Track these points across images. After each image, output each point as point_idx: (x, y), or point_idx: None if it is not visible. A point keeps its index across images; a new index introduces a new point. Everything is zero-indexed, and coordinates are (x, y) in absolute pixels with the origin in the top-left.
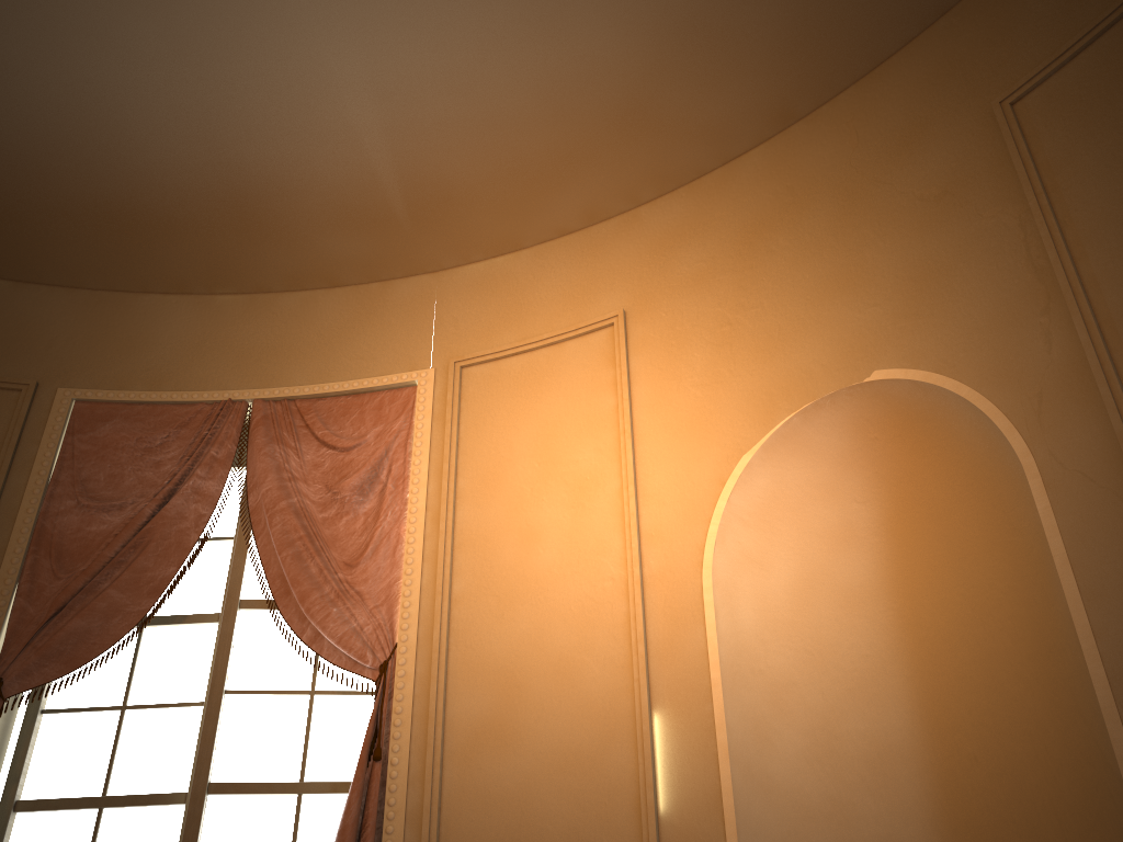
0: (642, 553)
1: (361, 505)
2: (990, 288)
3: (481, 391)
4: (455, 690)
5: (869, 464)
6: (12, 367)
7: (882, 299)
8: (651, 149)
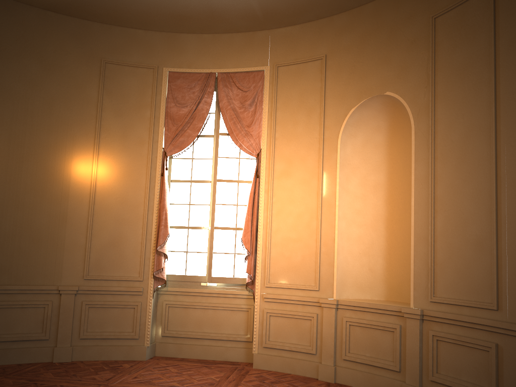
0: (324, 132)
1: (250, 109)
2: (417, 76)
3: (283, 76)
4: (276, 162)
5: (386, 111)
6: (150, 61)
7: (393, 70)
8: (337, 2)
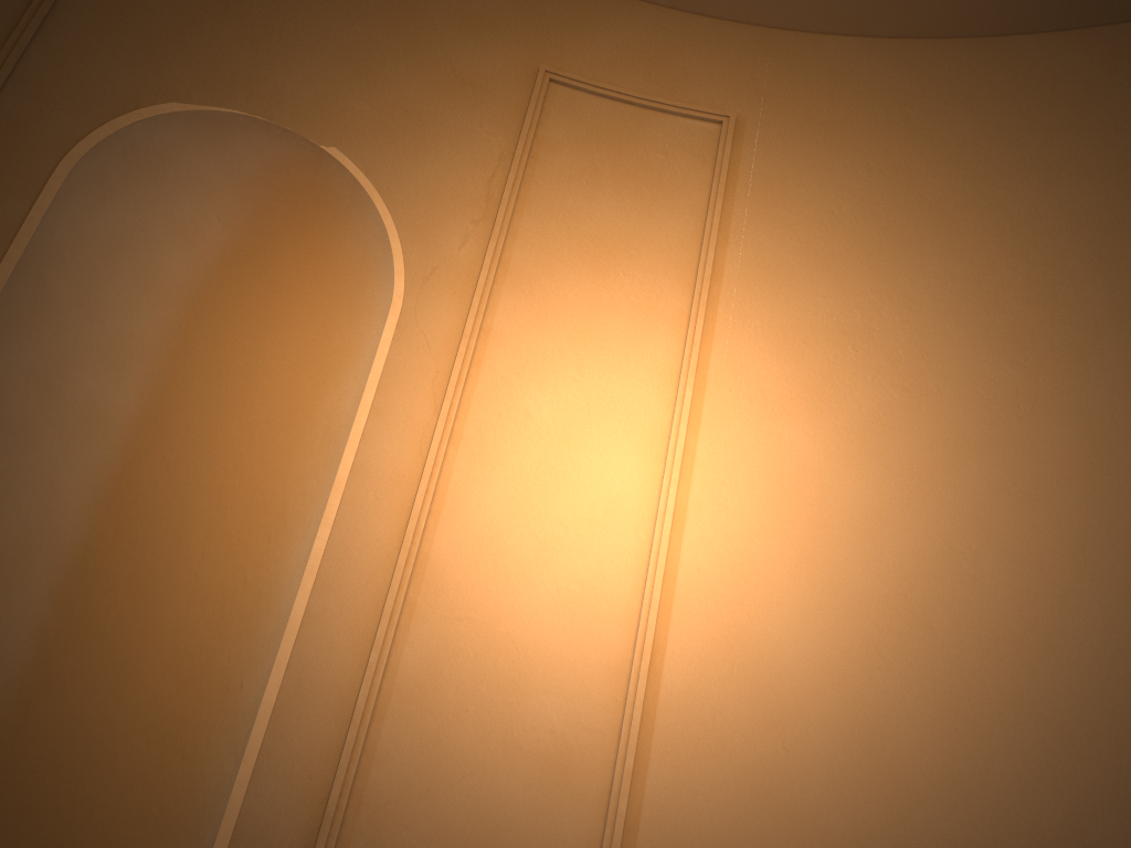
0: (4, 88)
1: None
2: (453, 175)
3: None
4: None
5: (254, 201)
6: None
7: (376, 105)
8: None
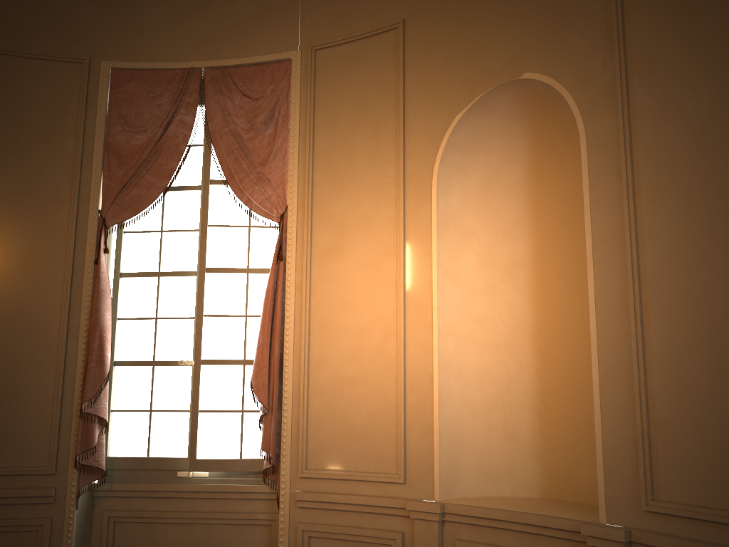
0: (405, 164)
1: (266, 131)
2: (585, 32)
3: (326, 66)
4: (316, 229)
5: (524, 119)
6: (75, 49)
7: (534, 29)
8: None
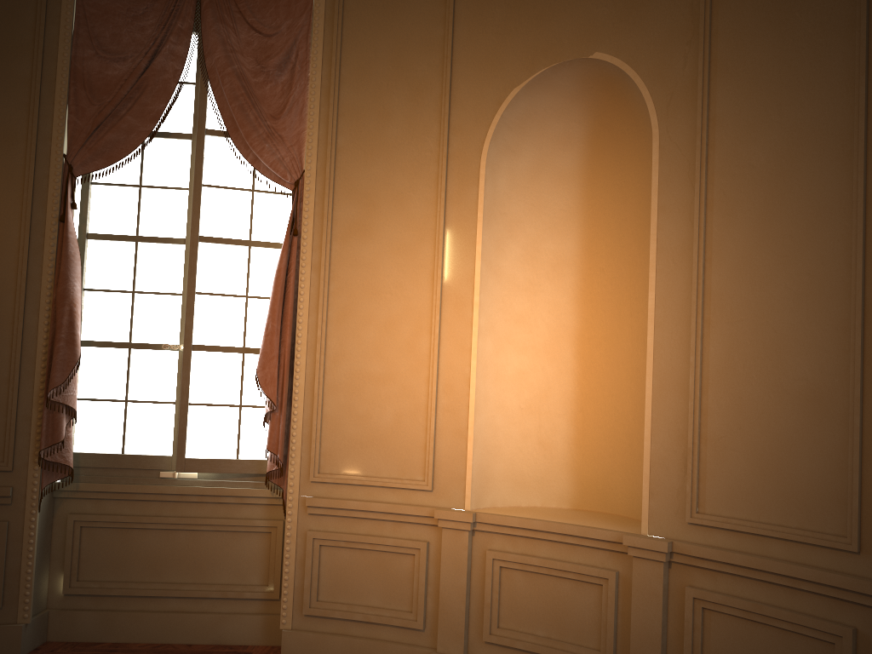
0: (449, 138)
1: (279, 78)
2: (667, 17)
3: (357, 6)
4: (338, 202)
5: (585, 101)
6: None
7: (610, 4)
8: None
